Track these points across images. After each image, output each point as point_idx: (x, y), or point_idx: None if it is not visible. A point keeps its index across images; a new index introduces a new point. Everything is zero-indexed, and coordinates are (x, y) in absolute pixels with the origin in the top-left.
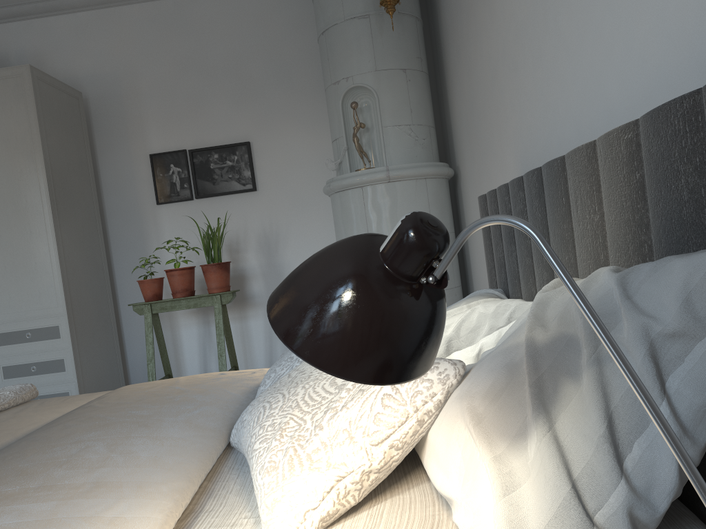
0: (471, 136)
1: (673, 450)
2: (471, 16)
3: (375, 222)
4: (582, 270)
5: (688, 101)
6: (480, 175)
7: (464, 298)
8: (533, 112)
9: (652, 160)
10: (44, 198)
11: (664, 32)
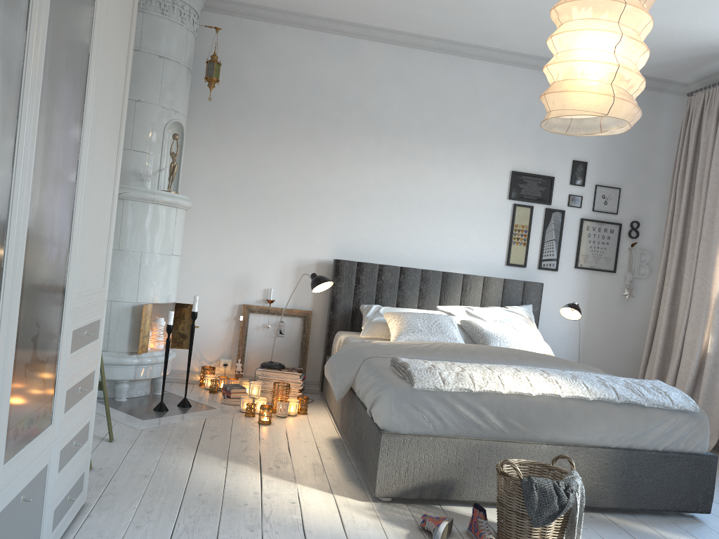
0: (228, 198)
1: (579, 323)
2: (281, 144)
3: (178, 239)
4: (464, 303)
5: (521, 281)
6: (236, 227)
7: (382, 308)
8: (369, 233)
9: (508, 287)
10: (123, 126)
11: (473, 252)
